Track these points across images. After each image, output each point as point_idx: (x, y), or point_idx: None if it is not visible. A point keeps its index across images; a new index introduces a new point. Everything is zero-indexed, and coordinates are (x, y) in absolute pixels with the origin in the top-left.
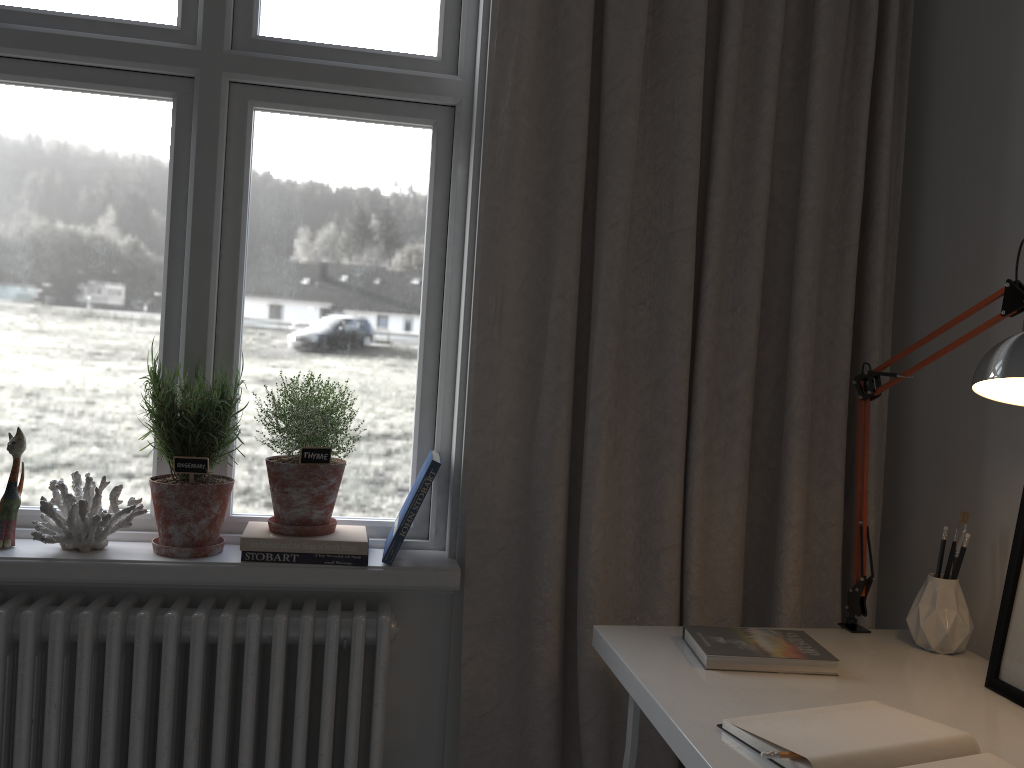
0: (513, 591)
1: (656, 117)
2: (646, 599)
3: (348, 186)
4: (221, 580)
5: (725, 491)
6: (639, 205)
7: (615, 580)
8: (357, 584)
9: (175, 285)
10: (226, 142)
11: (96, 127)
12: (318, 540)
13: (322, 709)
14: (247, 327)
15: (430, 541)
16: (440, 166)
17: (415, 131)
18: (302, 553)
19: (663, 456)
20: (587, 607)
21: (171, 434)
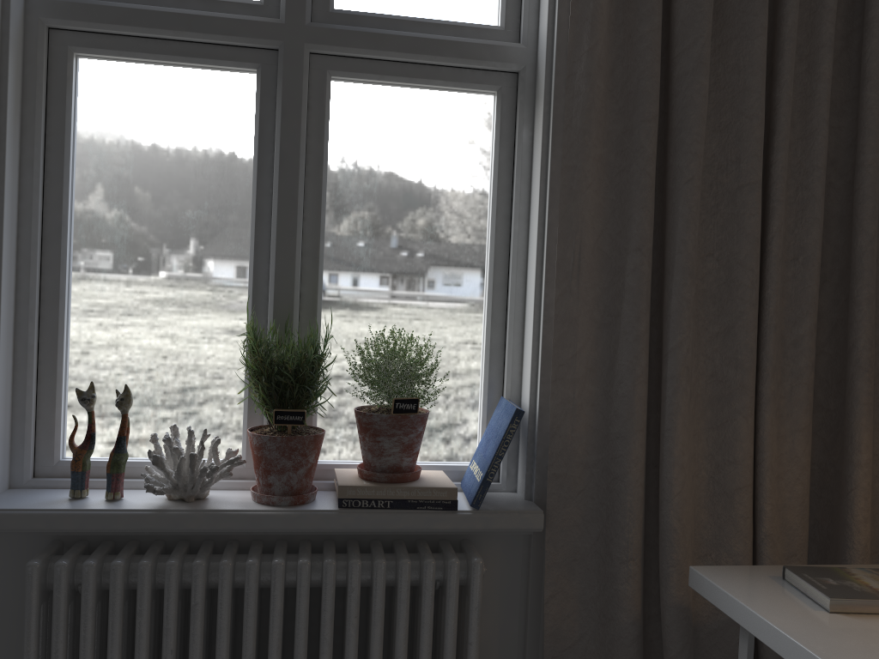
0: (592, 531)
1: (720, 77)
2: (721, 537)
3: (418, 150)
4: (322, 527)
5: (792, 432)
6: (705, 161)
7: (692, 519)
8: (448, 528)
9: (262, 246)
10: (307, 110)
11: (185, 98)
12: (411, 487)
13: (420, 649)
14: (327, 285)
15: (502, 483)
16: (504, 129)
17: (479, 97)
18: (396, 499)
19: (735, 400)
20: (671, 547)
21: (270, 388)
